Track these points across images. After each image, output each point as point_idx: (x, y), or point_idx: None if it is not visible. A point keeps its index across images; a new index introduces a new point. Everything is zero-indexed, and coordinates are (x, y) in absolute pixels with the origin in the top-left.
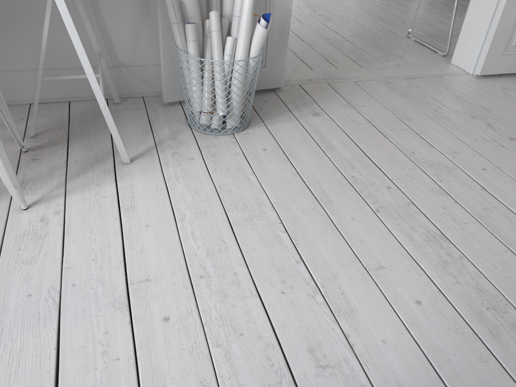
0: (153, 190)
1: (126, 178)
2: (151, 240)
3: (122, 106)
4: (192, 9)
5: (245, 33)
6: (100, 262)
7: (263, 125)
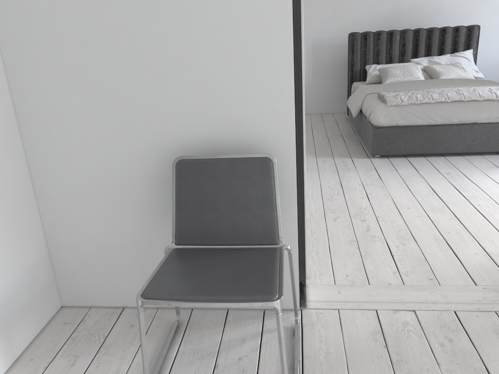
0: None
1: None
2: None
3: None
4: None
5: None
6: None
7: None
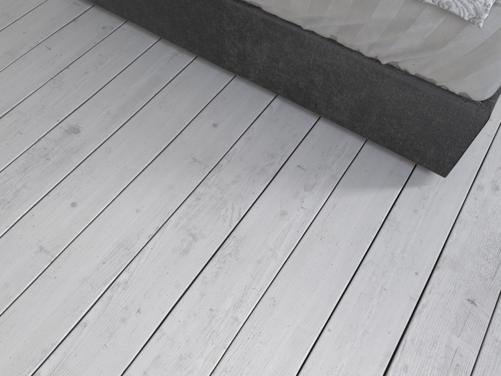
0: None
1: None
2: None
3: None
4: None
5: None
6: None
7: None
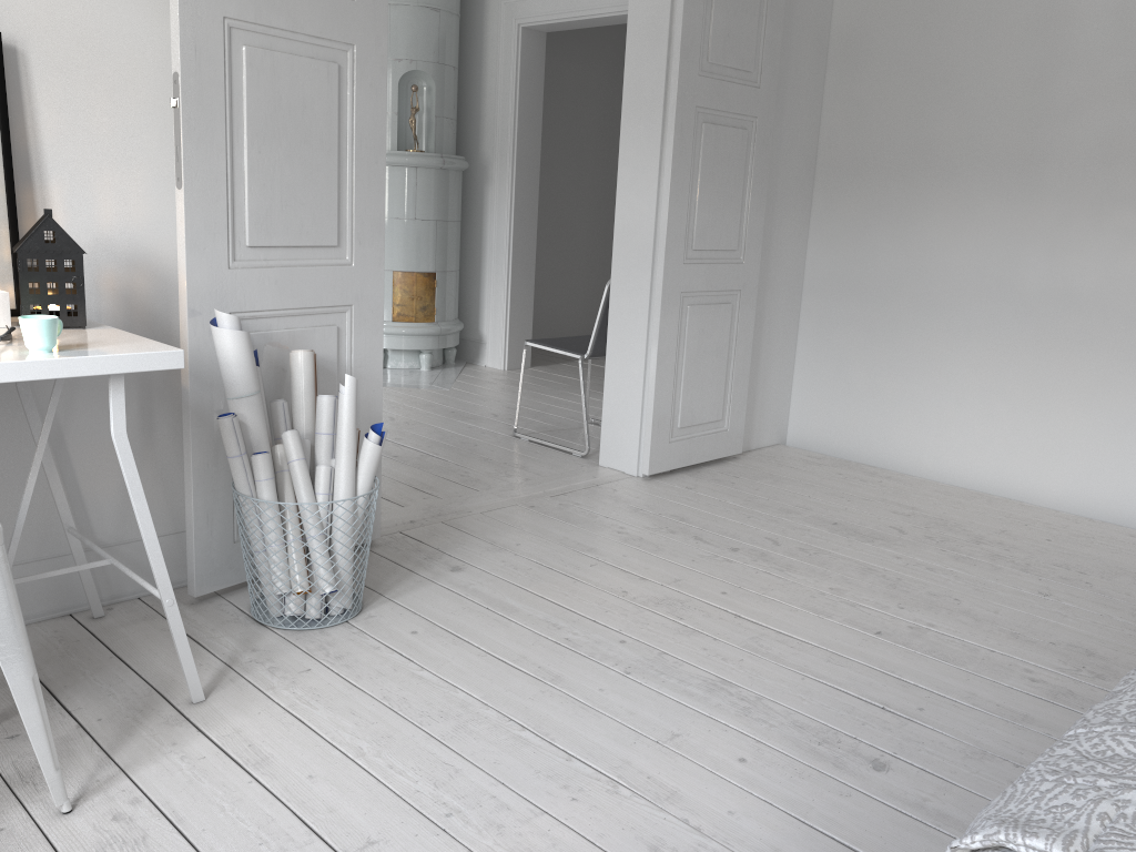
0: (280, 728)
1: (218, 723)
2: (333, 792)
3: (112, 619)
4: (259, 431)
5: (348, 456)
6: (274, 843)
7: (385, 599)
